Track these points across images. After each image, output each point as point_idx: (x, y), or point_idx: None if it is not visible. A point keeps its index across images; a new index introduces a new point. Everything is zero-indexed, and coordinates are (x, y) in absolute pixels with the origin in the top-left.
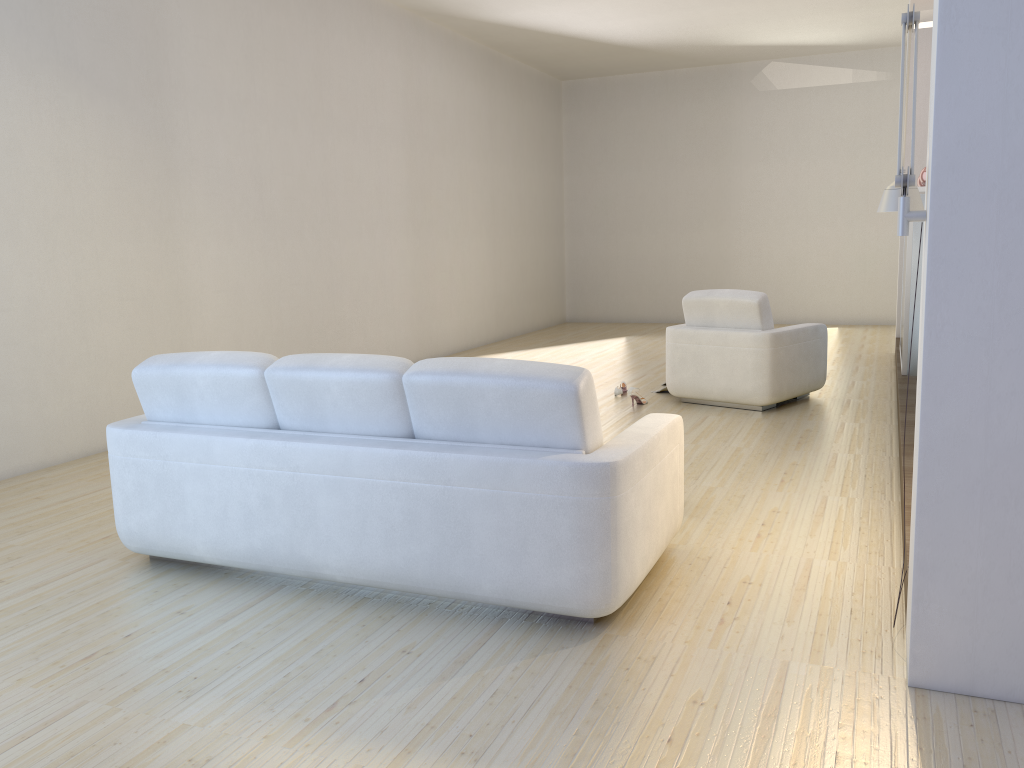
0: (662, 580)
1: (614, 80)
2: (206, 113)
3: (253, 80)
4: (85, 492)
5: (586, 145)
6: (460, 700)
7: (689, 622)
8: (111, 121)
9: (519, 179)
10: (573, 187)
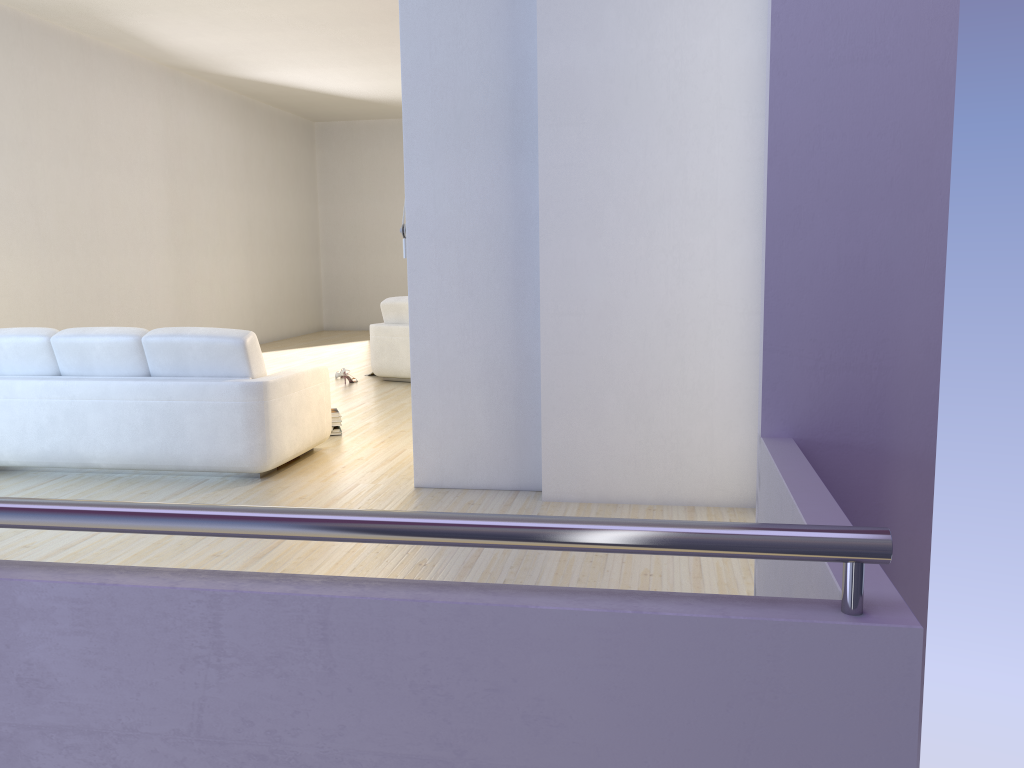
0: (311, 461)
1: (359, 124)
2: None
3: (29, 126)
4: None
5: (337, 178)
6: None
7: (316, 474)
8: None
9: (275, 206)
10: (327, 213)
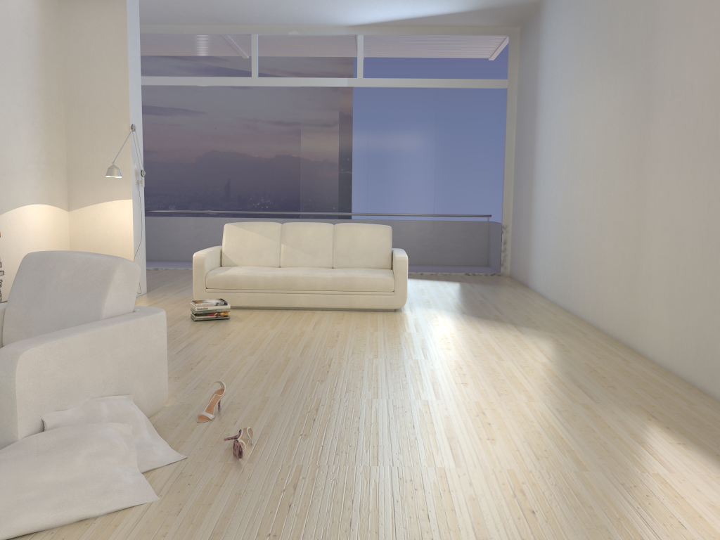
0: None
1: None
2: (678, 38)
3: None
4: (503, 311)
5: None
6: None
7: None
8: (625, 85)
9: None
10: None
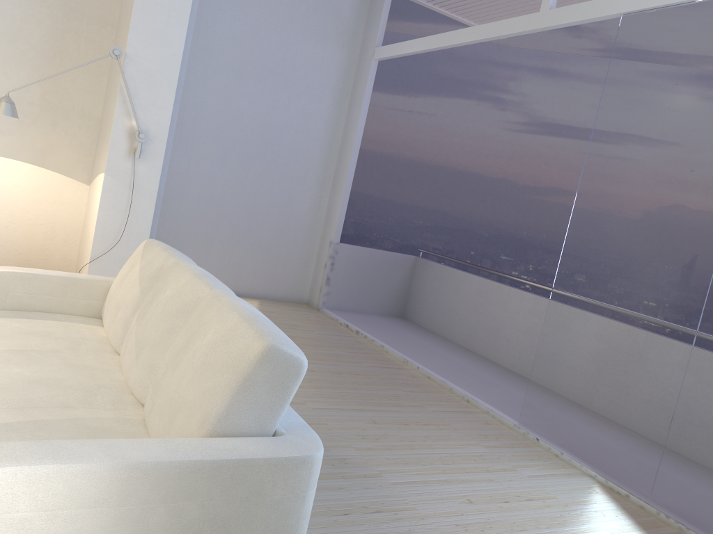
0: None
1: None
2: None
3: None
4: None
5: None
6: None
7: None
8: None
9: None
10: None
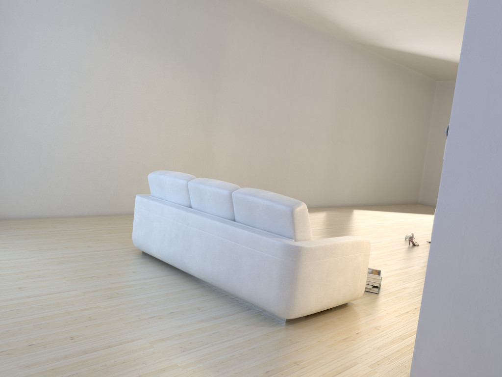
0: (336, 315)
1: None
2: (236, 79)
3: (261, 67)
4: None
5: (444, 114)
6: (200, 330)
7: (329, 334)
8: (193, 79)
9: (400, 127)
10: (433, 135)
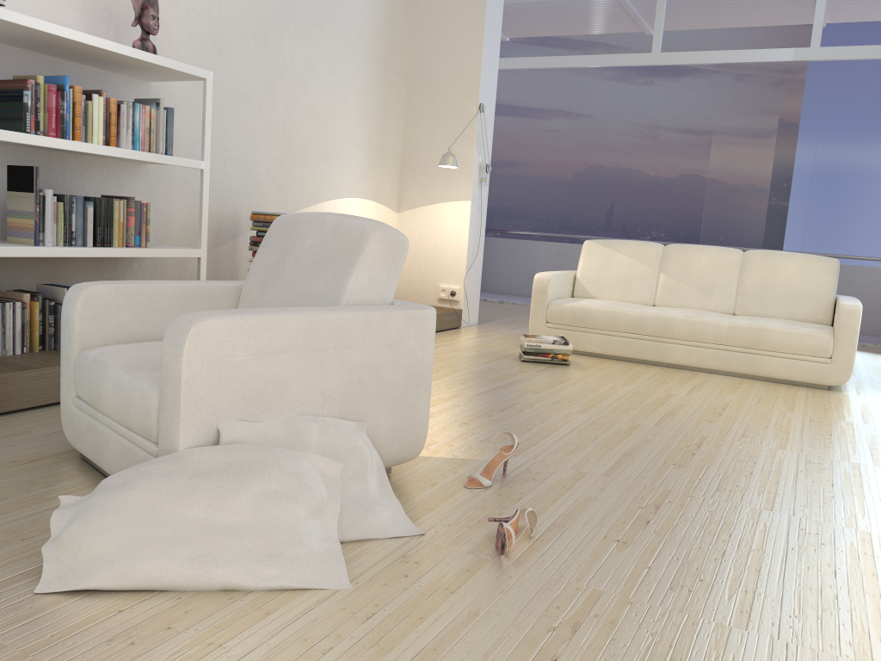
0: None
1: None
2: None
3: None
4: None
5: None
6: None
7: None
8: None
9: None
10: None
